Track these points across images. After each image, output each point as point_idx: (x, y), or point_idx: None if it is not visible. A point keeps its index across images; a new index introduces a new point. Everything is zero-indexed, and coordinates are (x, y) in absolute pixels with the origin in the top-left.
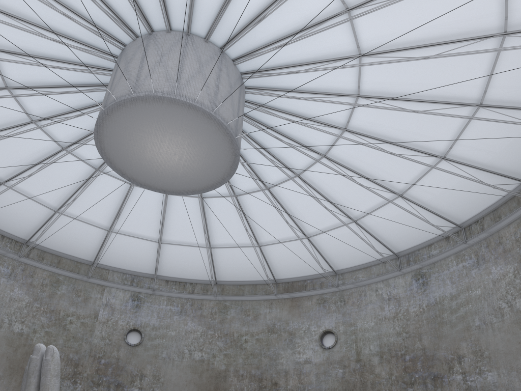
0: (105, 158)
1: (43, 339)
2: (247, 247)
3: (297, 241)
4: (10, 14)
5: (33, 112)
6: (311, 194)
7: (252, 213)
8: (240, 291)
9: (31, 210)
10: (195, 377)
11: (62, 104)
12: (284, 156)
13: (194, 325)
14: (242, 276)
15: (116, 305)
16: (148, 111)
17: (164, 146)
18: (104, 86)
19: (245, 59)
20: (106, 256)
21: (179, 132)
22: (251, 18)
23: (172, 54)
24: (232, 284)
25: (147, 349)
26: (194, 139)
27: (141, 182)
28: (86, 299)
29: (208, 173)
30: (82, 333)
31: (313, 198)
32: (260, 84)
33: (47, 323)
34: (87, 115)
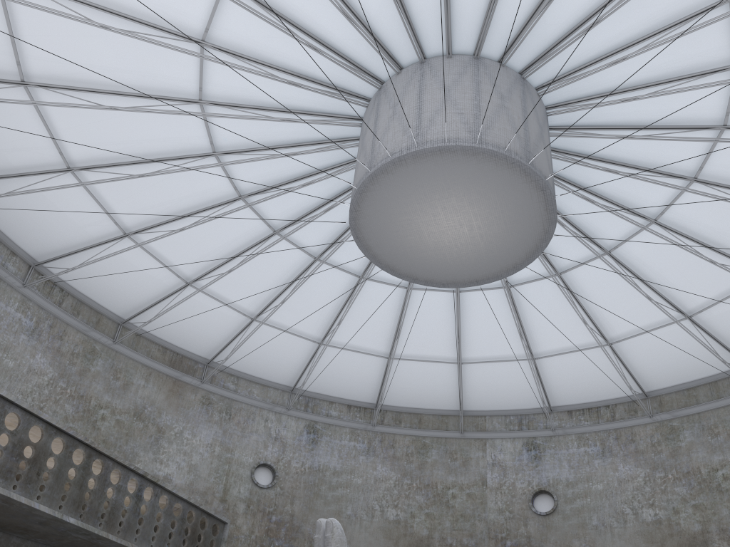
0: (384, 267)
1: (425, 524)
2: (668, 325)
3: None
4: (240, 150)
5: (312, 248)
6: None
7: (648, 269)
8: (691, 398)
9: (363, 365)
10: None
11: (335, 224)
12: (653, 159)
13: (629, 468)
14: (686, 373)
15: (507, 461)
16: (396, 184)
17: (441, 221)
18: None
19: (512, 48)
20: (473, 398)
21: (449, 192)
22: None
23: (406, 97)
24: (674, 392)
25: (566, 517)
26: (472, 193)
27: (441, 280)
28: (465, 462)
29: (519, 232)
30: (471, 508)
31: None
32: (556, 72)
33: (425, 502)
34: None
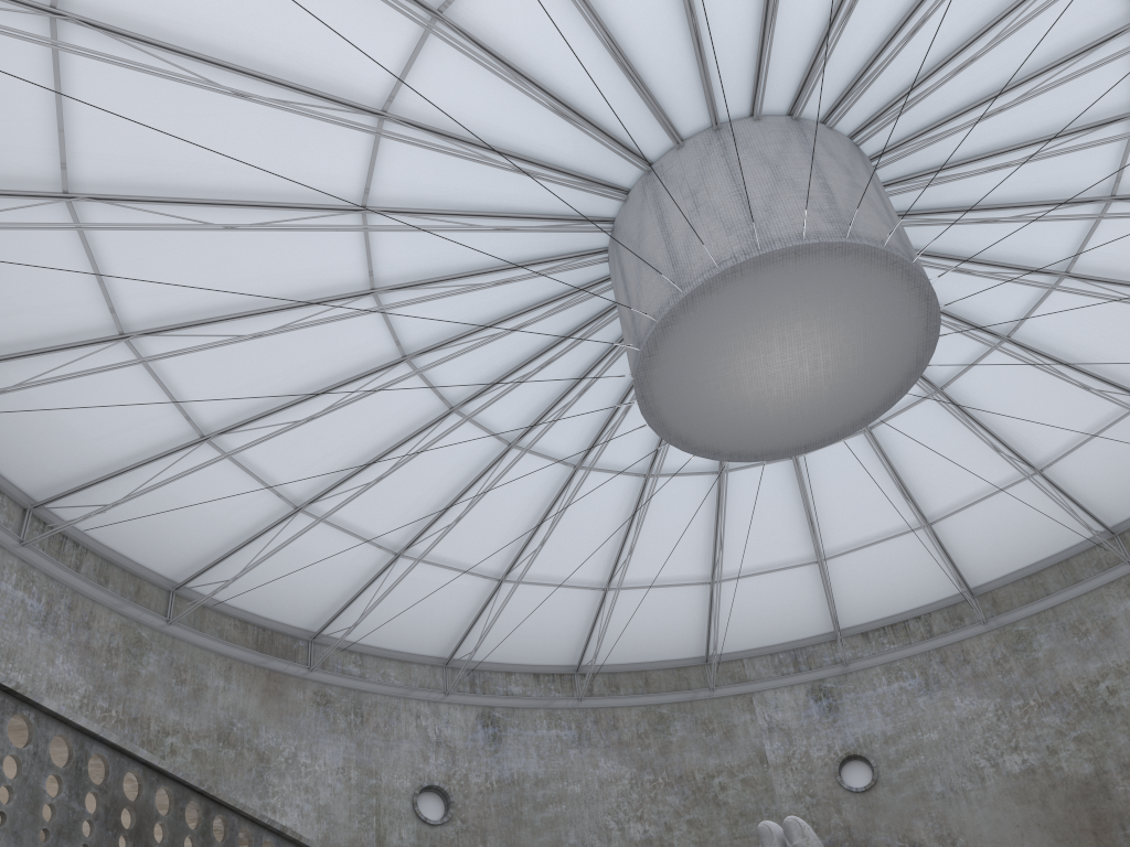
0: (673, 440)
1: (690, 837)
2: (1011, 486)
3: (1126, 419)
4: (416, 282)
5: (505, 428)
6: (1118, 298)
7: (990, 409)
8: (1038, 589)
9: (563, 605)
10: (1032, 812)
11: (546, 387)
12: (1013, 250)
13: (971, 702)
14: (1026, 554)
15: (789, 721)
16: (721, 308)
17: (774, 359)
18: (603, 316)
19: (849, 102)
20: (724, 634)
21: (794, 315)
22: (825, 18)
23: (710, 179)
24: (1011, 582)
25: (896, 788)
26: (827, 312)
27: (753, 451)
28: (727, 733)
29: (881, 365)
30: (753, 800)
31: (1127, 303)
32: (897, 135)
33: (682, 804)
34: (594, 385)
